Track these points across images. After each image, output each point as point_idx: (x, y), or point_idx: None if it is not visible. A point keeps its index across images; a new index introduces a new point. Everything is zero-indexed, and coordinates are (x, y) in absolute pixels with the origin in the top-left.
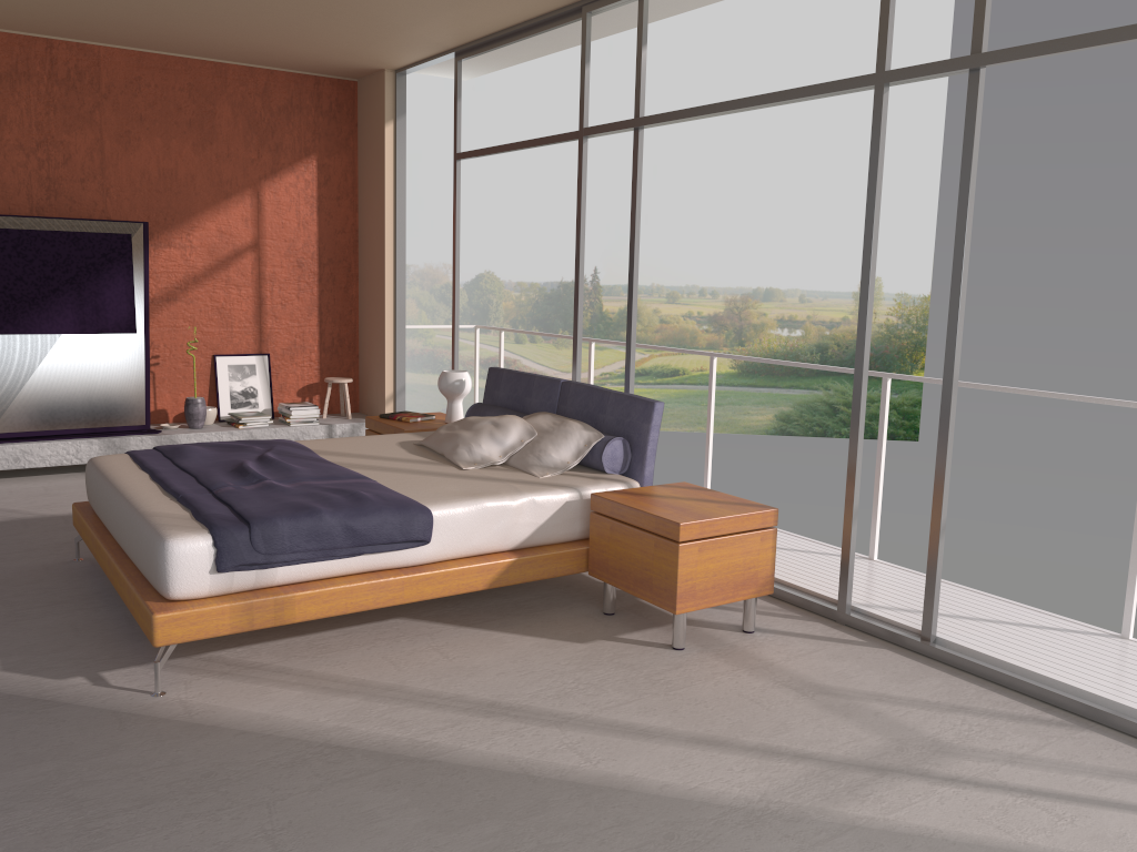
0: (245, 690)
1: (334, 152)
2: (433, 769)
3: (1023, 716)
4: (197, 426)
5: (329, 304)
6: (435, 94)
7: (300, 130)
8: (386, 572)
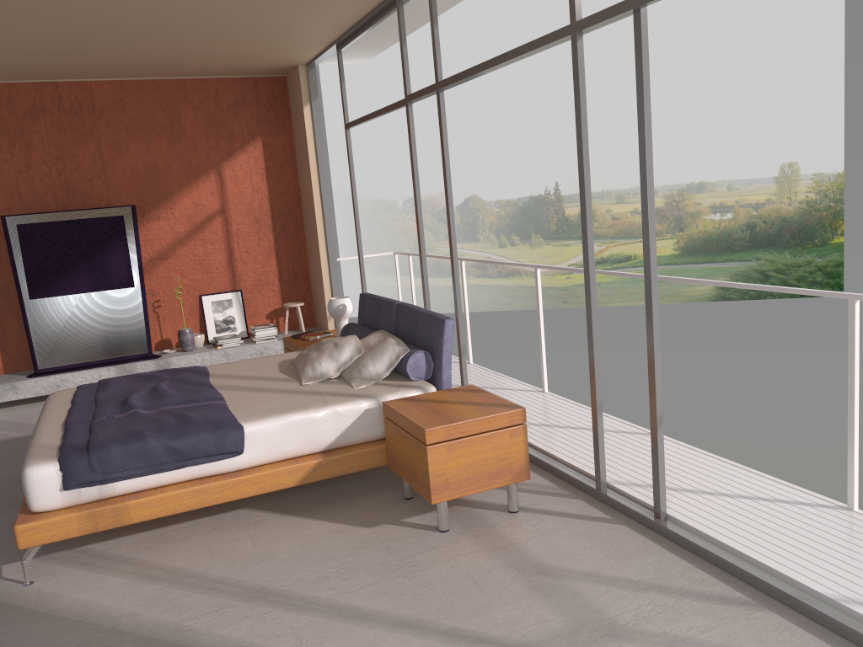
0: (89, 579)
1: (274, 132)
2: None
3: (712, 594)
4: (187, 350)
5: (283, 247)
6: (421, 64)
7: (246, 120)
8: (210, 478)
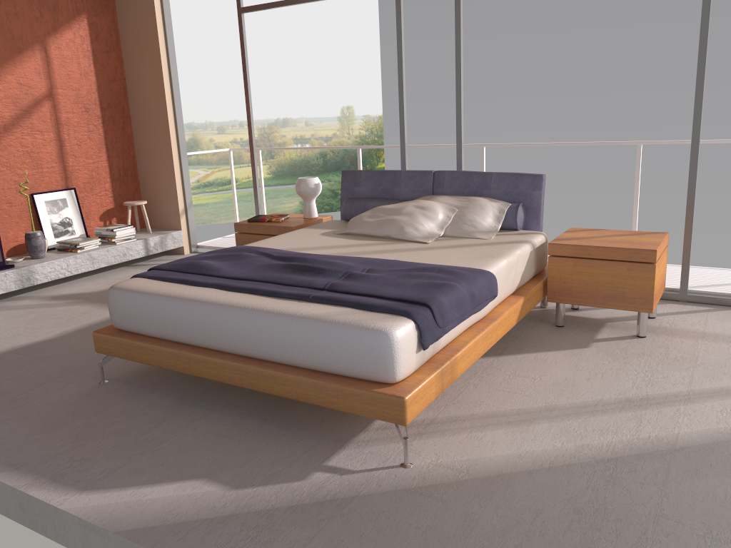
0: (461, 441)
1: (99, 12)
2: (694, 453)
3: None
4: (40, 256)
5: (112, 142)
6: None
7: None
8: (478, 326)
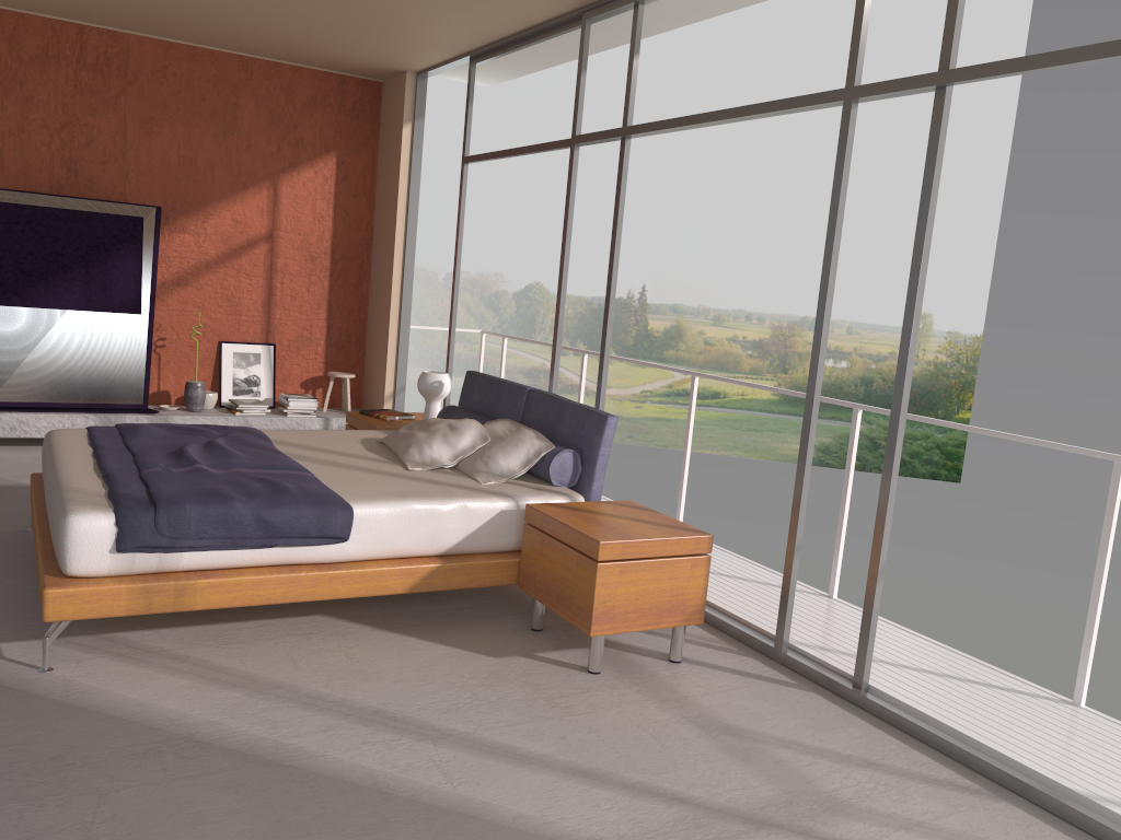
0: (133, 674)
1: (355, 150)
2: (285, 774)
3: (938, 779)
4: (195, 409)
5: (339, 299)
6: (499, 106)
7: (322, 127)
8: (300, 567)
